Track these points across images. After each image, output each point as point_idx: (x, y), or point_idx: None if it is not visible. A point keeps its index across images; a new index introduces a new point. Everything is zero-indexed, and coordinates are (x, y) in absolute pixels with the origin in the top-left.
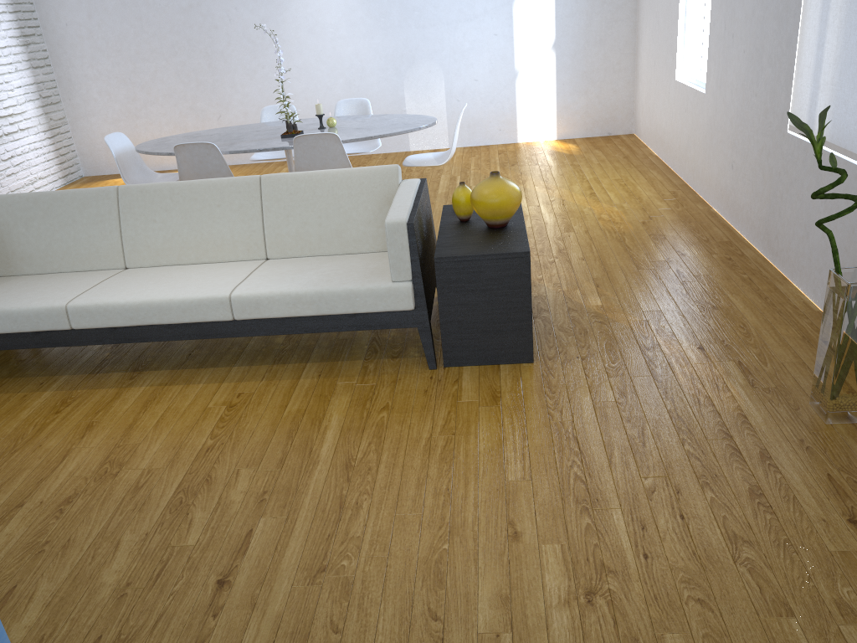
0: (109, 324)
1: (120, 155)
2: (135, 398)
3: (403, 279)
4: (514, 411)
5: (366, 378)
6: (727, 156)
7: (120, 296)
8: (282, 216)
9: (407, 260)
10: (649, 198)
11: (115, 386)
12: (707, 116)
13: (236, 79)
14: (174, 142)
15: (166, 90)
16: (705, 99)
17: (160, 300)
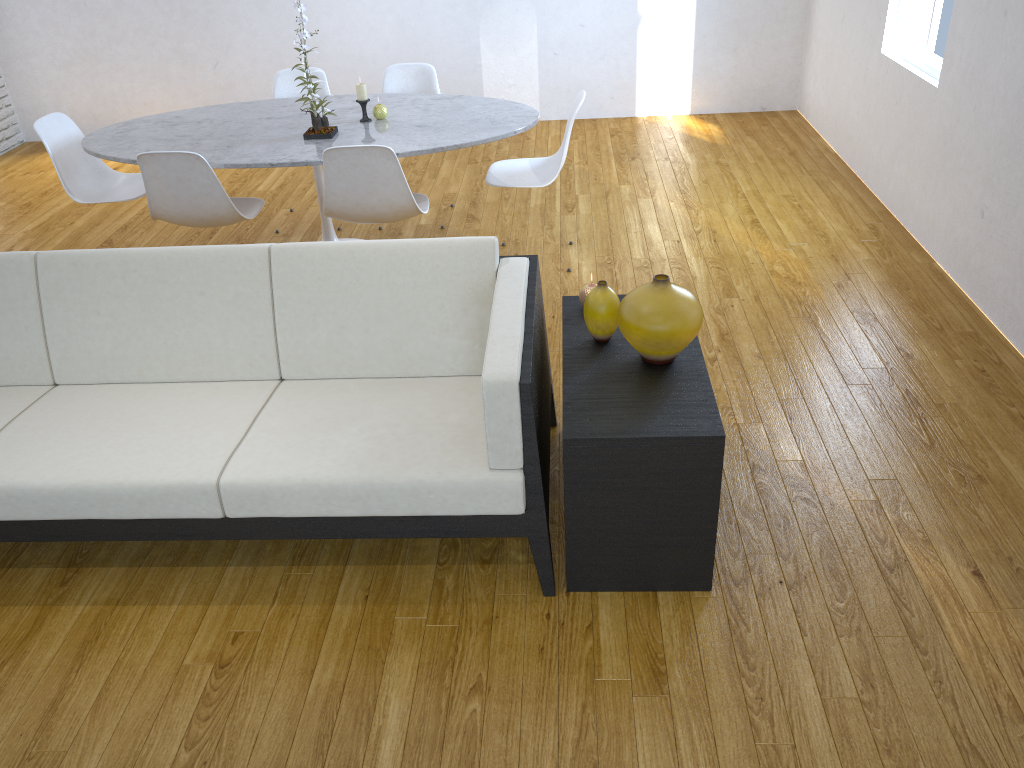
0: (17, 516)
1: (59, 150)
2: (66, 633)
3: (509, 466)
4: (692, 712)
5: (441, 609)
6: (974, 196)
7: (34, 470)
8: (305, 314)
9: (516, 440)
10: (840, 237)
11: (35, 601)
12: (939, 124)
13: (239, 11)
14: (141, 135)
15: (139, 22)
16: (936, 96)
17: (100, 483)
